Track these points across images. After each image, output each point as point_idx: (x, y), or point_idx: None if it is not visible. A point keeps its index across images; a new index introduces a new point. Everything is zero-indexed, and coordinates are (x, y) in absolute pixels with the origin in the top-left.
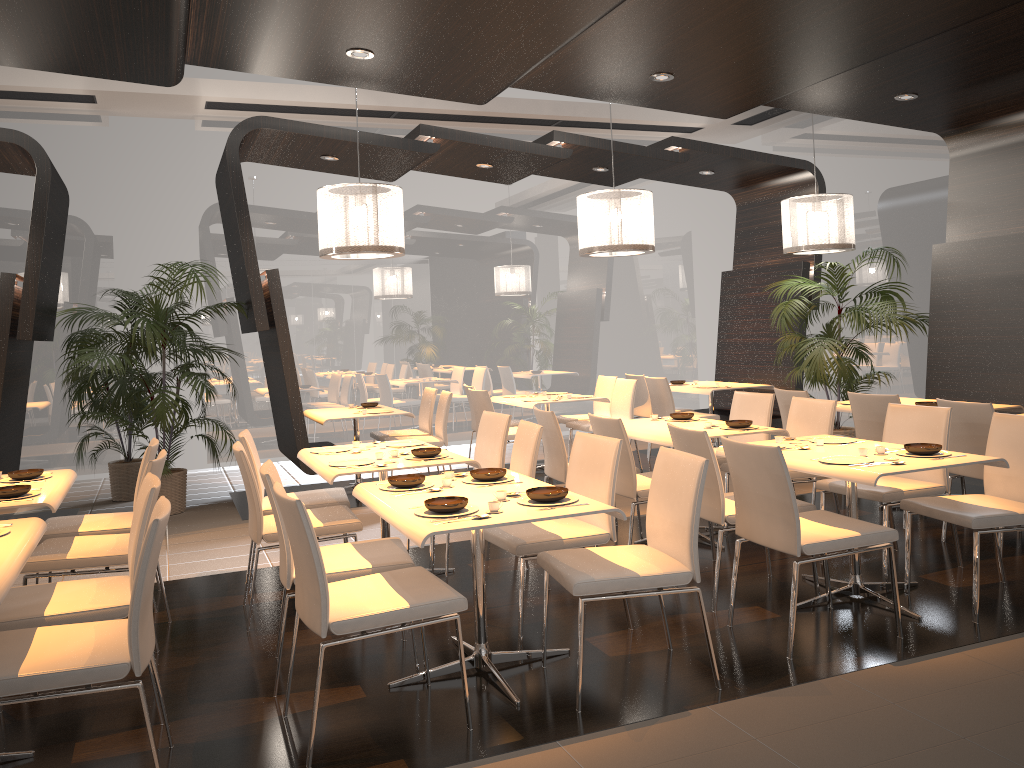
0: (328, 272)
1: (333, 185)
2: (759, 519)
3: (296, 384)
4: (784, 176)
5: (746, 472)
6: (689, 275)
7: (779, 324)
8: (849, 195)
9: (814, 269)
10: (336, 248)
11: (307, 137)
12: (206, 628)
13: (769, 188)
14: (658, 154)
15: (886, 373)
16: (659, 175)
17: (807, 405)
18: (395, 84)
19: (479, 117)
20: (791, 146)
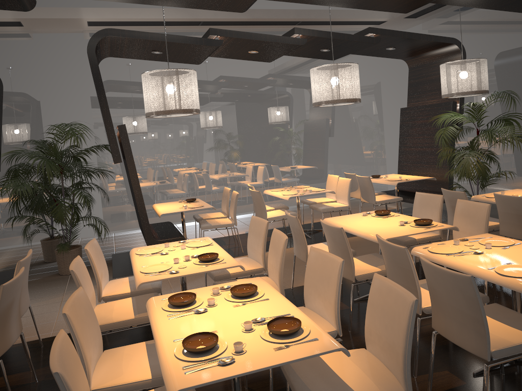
0: (168, 119)
1: (150, 71)
2: (453, 324)
3: (141, 194)
4: (439, 48)
5: (442, 288)
6: (380, 109)
7: (440, 142)
8: (485, 59)
9: (459, 105)
10: (154, 112)
11: (139, 40)
12: (58, 390)
13: (429, 56)
14: (361, 39)
15: (503, 165)
16: (361, 51)
17: (468, 205)
18: (181, 1)
19: (252, 22)
20: (440, 29)
